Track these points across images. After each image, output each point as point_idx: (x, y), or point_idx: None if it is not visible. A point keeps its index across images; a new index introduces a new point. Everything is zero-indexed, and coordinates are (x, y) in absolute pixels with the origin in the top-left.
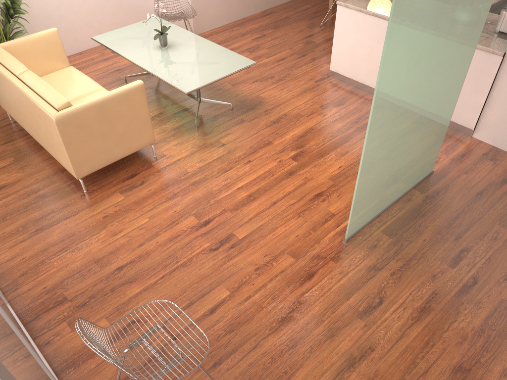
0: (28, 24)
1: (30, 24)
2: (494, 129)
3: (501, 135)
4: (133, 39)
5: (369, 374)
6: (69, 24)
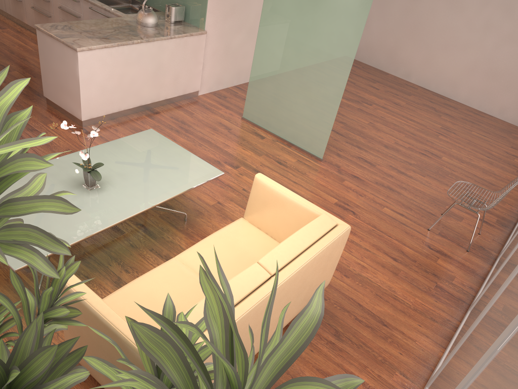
0: None
1: None
2: (207, 82)
3: (211, 83)
4: (49, 215)
5: (404, 169)
6: None
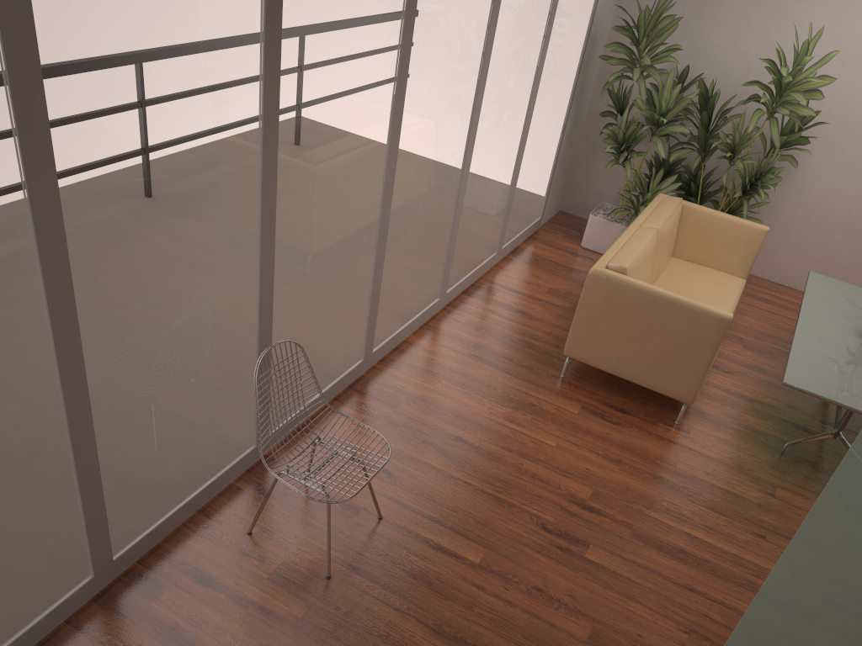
0: (778, 221)
1: (781, 223)
2: None
3: None
4: (852, 306)
5: None
6: (831, 255)
